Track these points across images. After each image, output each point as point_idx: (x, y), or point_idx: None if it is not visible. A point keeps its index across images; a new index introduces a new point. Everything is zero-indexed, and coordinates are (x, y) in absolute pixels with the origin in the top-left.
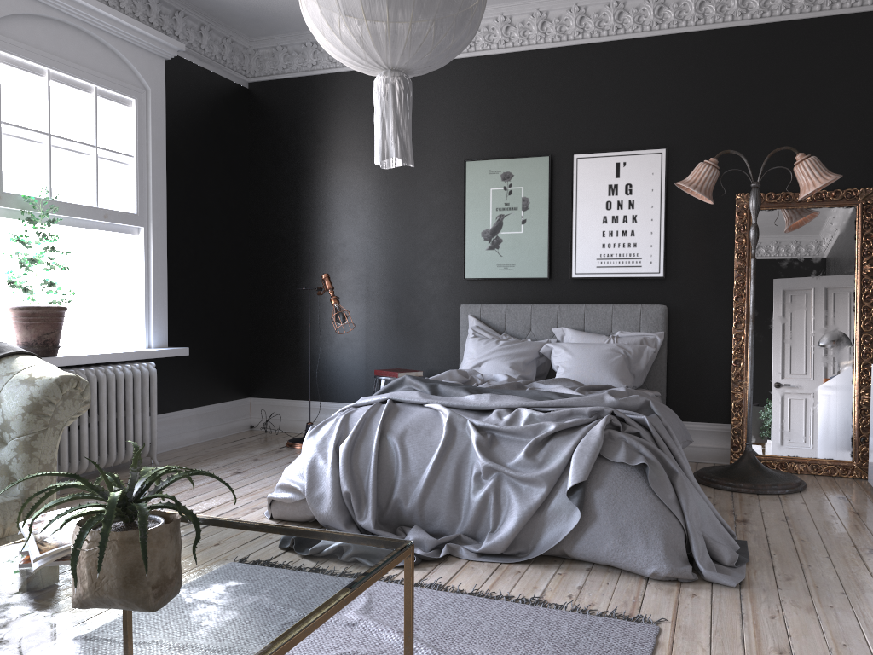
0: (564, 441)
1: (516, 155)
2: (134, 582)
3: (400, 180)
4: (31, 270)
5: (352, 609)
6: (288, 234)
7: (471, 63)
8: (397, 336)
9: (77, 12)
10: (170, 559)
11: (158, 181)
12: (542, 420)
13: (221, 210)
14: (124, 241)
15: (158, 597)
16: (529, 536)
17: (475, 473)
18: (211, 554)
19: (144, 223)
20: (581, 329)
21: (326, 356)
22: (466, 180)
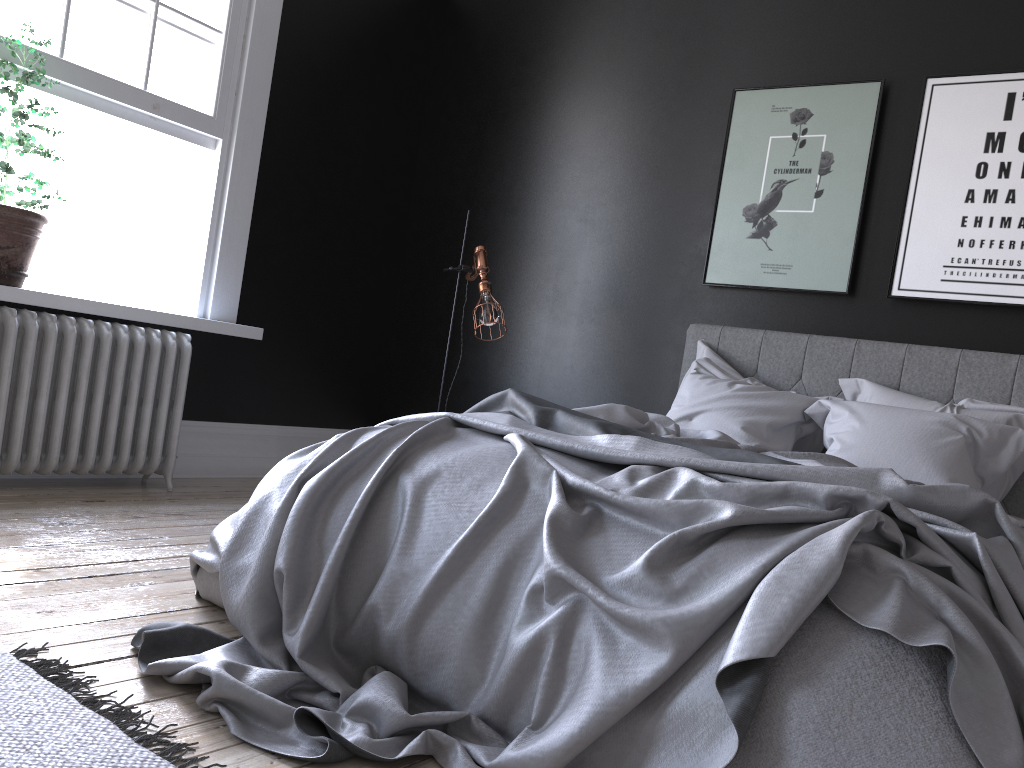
0: (747, 551)
1: (823, 82)
2: None
3: (629, 122)
4: None
5: None
6: (461, 199)
7: None
8: (587, 366)
9: None
10: None
11: (258, 77)
12: (716, 497)
13: (368, 151)
14: (203, 163)
15: None
16: (616, 763)
17: (532, 586)
18: None
19: (224, 134)
20: (892, 387)
21: (483, 385)
22: (732, 122)
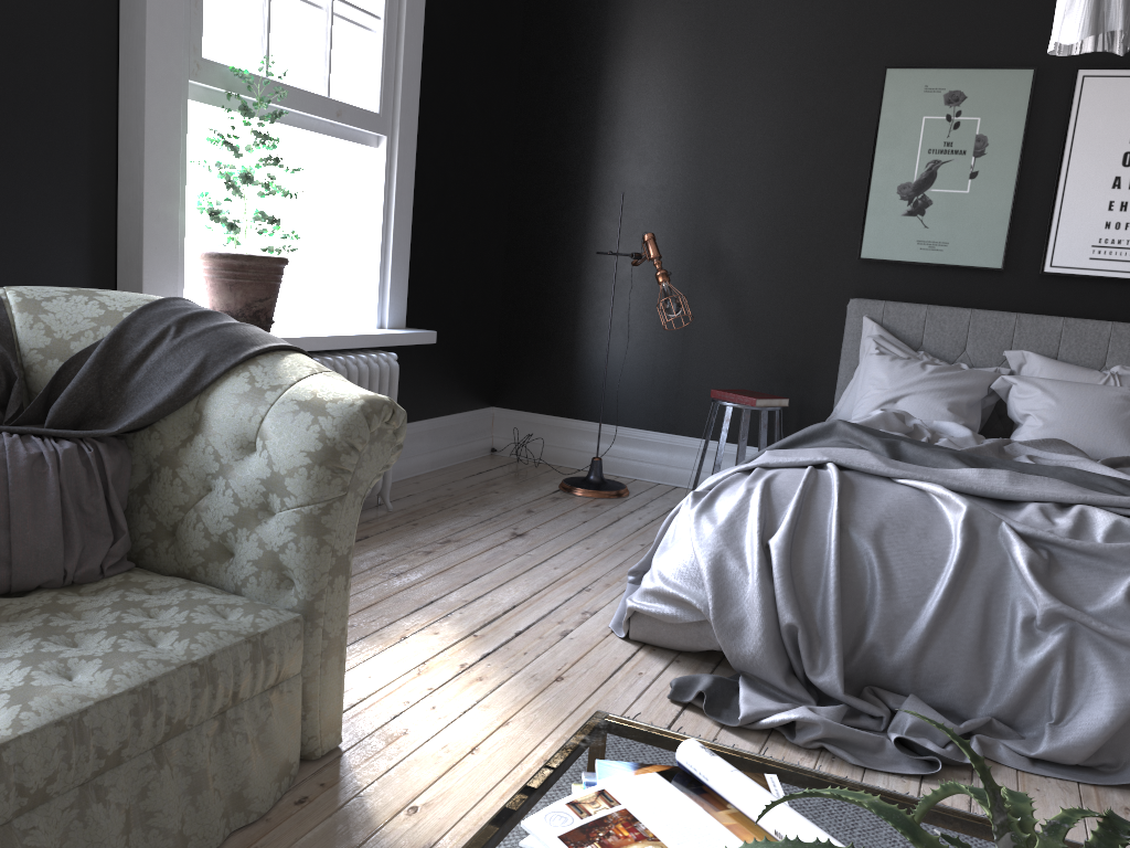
0: None
1: (973, 64)
2: None
3: (768, 92)
4: (240, 195)
5: None
6: (575, 164)
7: None
8: (735, 338)
9: None
10: None
11: (411, 62)
12: None
13: (480, 118)
14: (351, 157)
15: None
16: (1124, 740)
17: (1024, 618)
18: None
19: (387, 131)
20: (1051, 356)
21: (618, 358)
22: (883, 99)
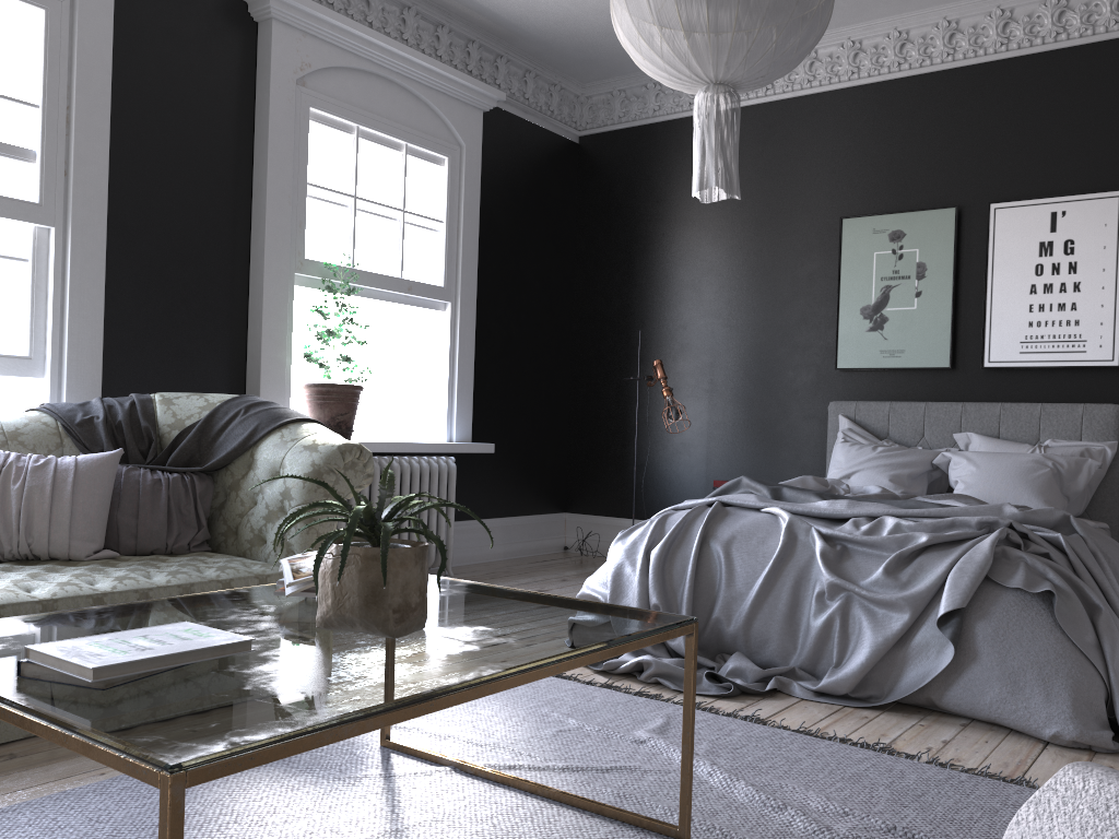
0: (939, 557)
1: (910, 208)
2: (375, 603)
3: (756, 245)
4: (328, 344)
5: (644, 728)
6: (618, 315)
7: (854, 94)
8: (747, 442)
9: (389, 62)
10: (413, 585)
11: (469, 250)
12: (912, 531)
13: (540, 286)
14: (430, 320)
15: (398, 623)
16: (885, 677)
17: (817, 592)
18: (466, 607)
19: (451, 298)
20: (994, 436)
21: (658, 465)
22: (842, 242)
